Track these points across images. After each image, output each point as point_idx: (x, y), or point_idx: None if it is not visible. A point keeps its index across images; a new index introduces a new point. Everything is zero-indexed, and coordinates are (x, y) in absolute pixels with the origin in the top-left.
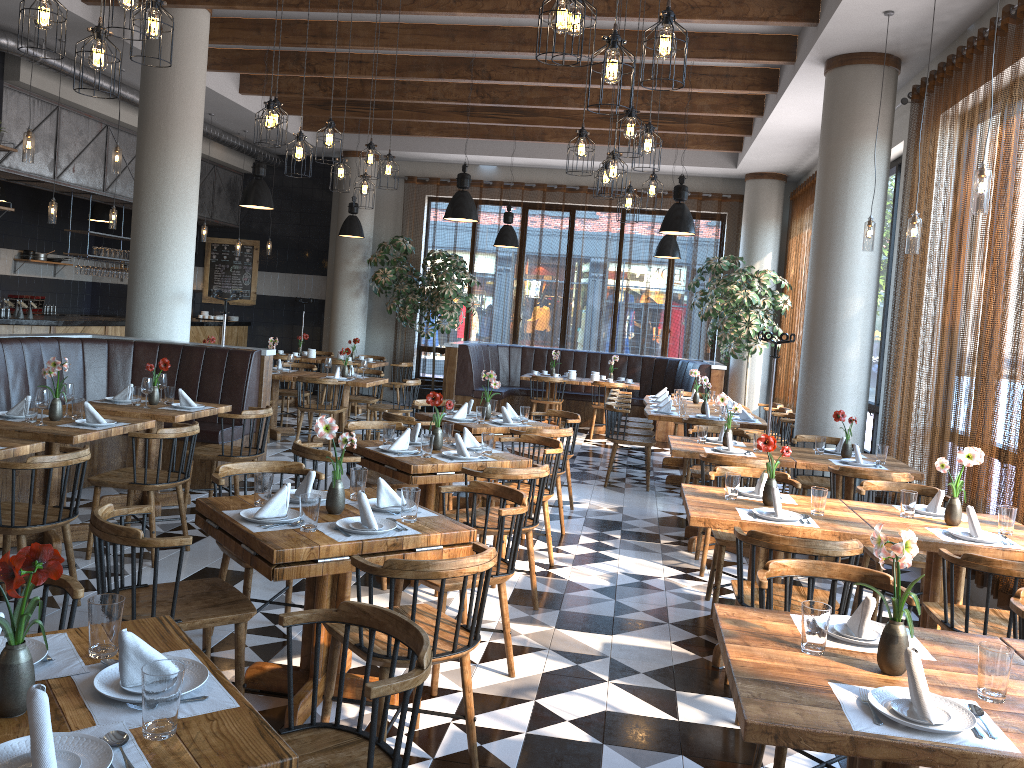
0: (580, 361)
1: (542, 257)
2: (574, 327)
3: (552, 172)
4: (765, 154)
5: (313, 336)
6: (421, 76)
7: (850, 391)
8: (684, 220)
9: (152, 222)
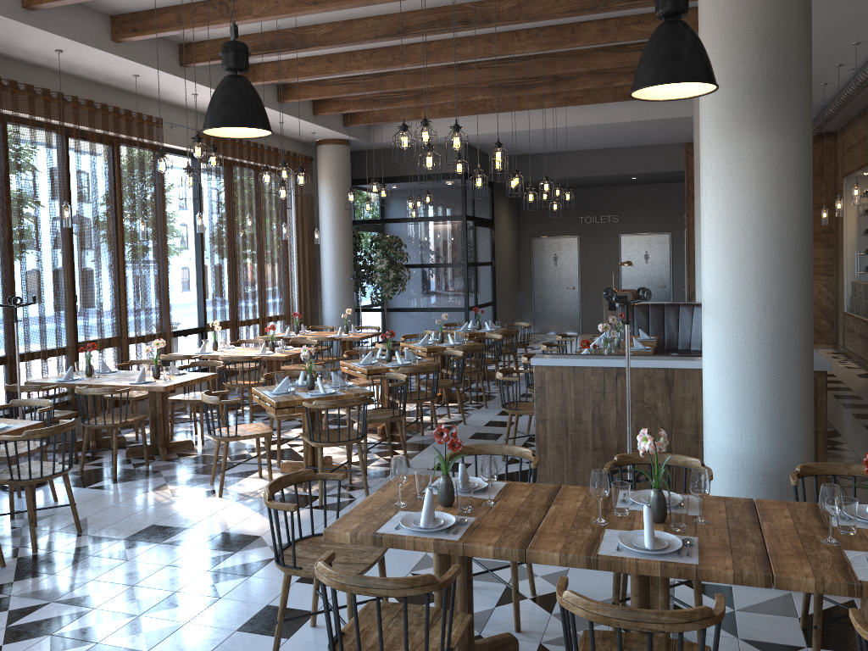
0: None
1: None
2: None
3: None
4: None
5: None
6: None
7: None
8: None
9: None
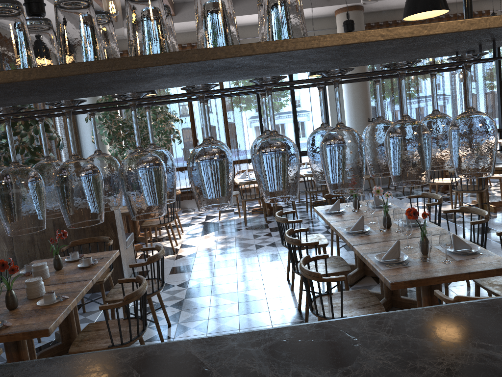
0: None
1: None
2: None
3: None
4: None
5: None
6: None
7: None
8: None
9: None
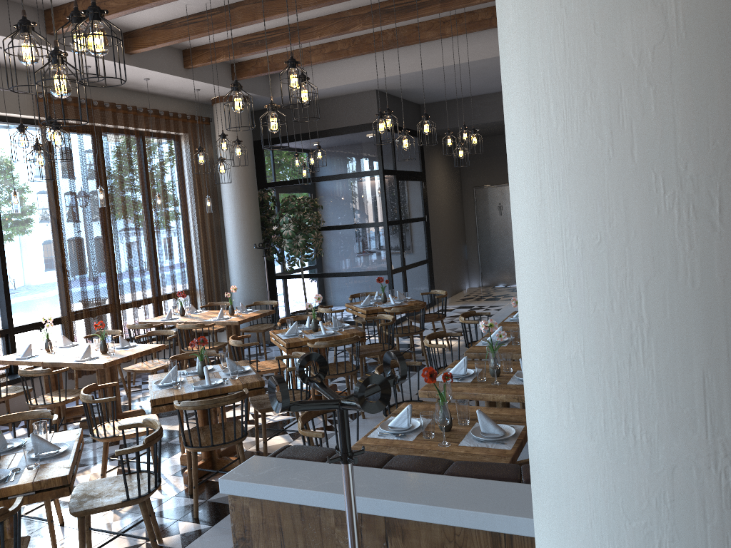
0: None
1: None
2: None
3: None
4: None
5: None
6: None
7: None
8: None
9: None
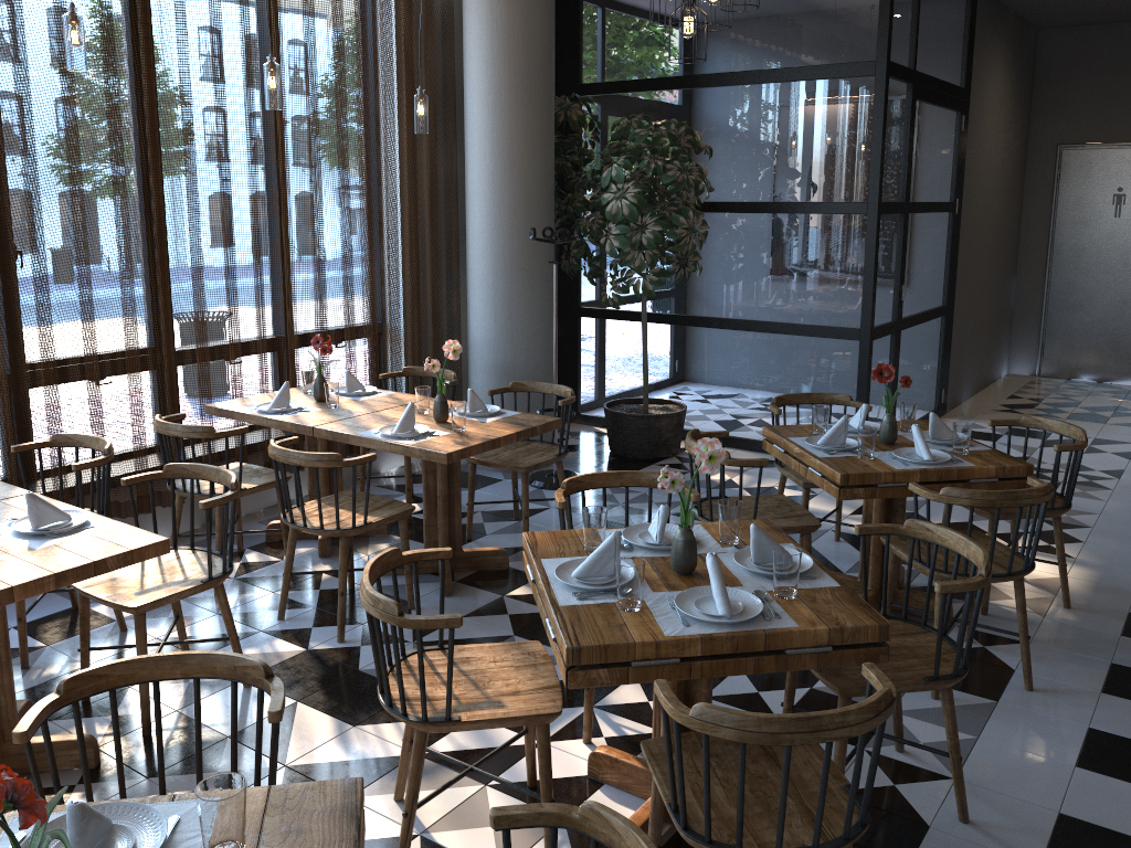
0: None
1: None
2: None
3: None
4: None
5: None
6: None
7: None
8: None
9: None
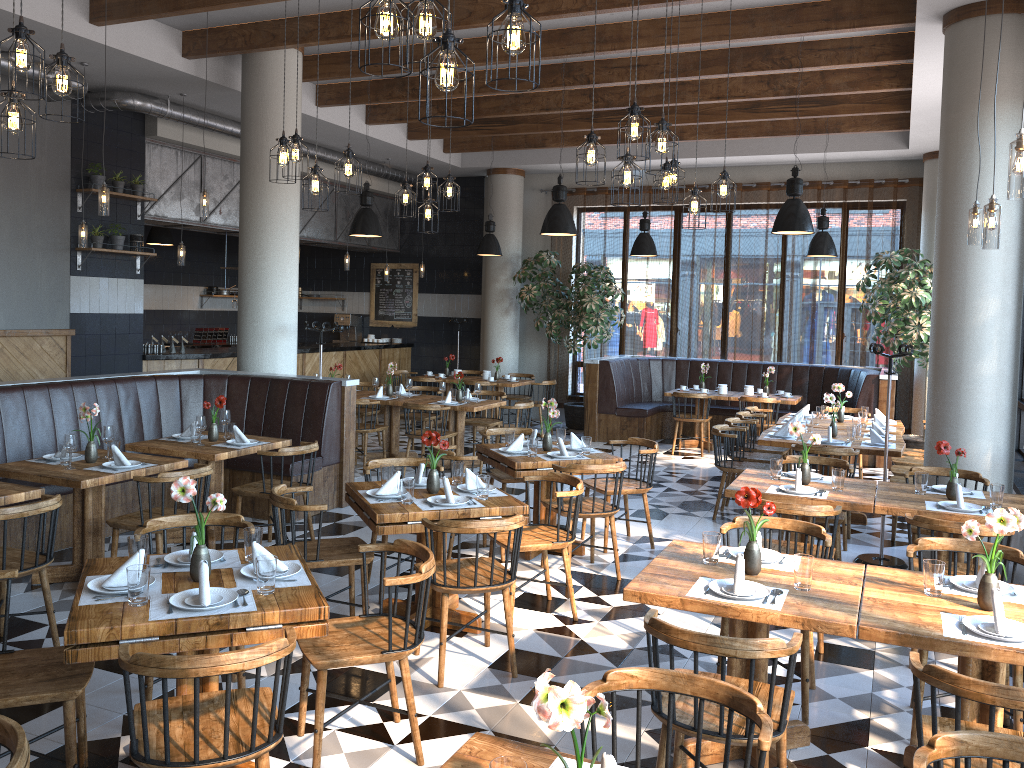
0: (739, 373)
1: (696, 263)
2: (733, 336)
3: (704, 171)
4: (933, 130)
5: (471, 355)
6: (520, 88)
7: (986, 412)
8: (797, 217)
9: (252, 259)
